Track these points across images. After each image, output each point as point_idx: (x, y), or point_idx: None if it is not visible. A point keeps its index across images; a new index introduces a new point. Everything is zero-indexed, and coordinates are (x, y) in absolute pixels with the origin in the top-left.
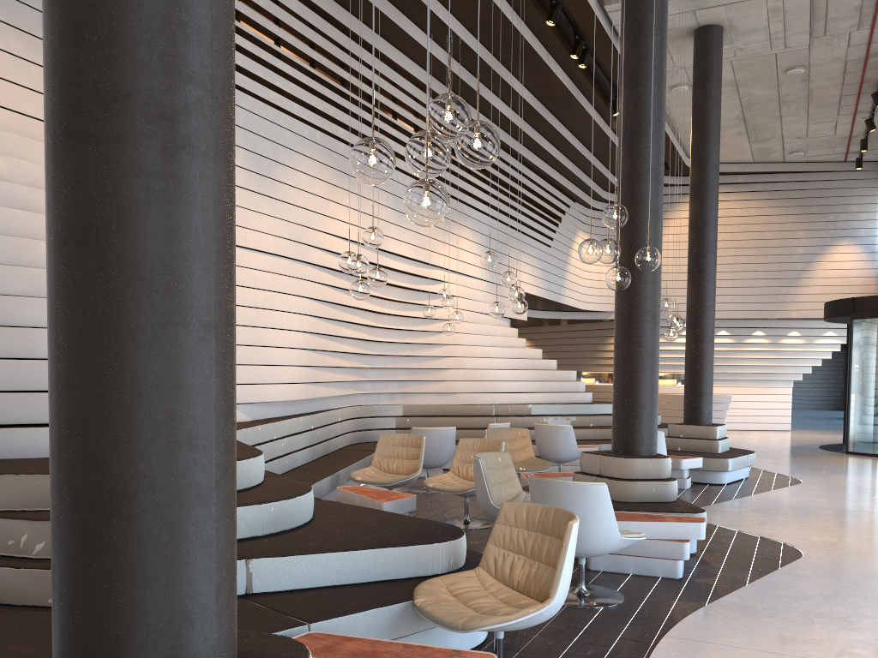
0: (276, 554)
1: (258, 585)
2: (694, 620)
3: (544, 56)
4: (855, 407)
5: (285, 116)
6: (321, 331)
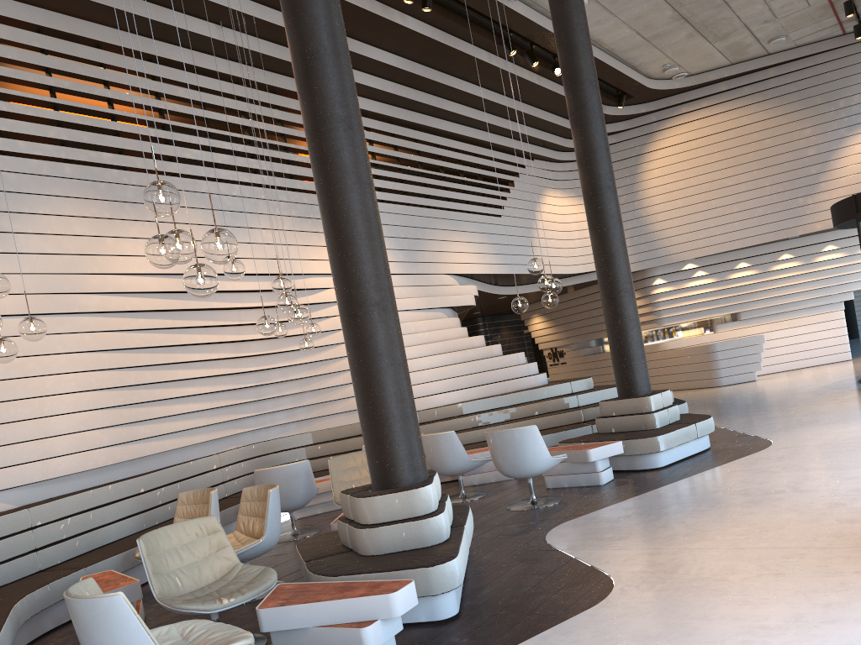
0: None
1: None
2: None
3: (378, 10)
4: None
5: (4, 158)
6: (130, 382)
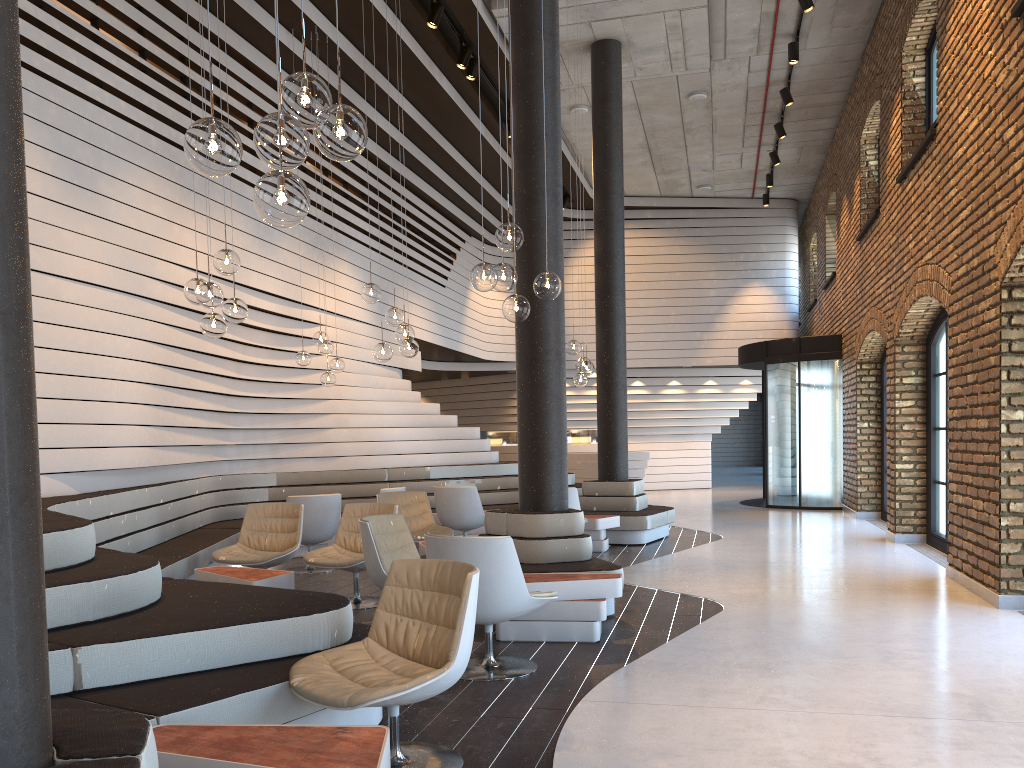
0: (113, 639)
1: (90, 679)
2: (613, 682)
3: (426, 63)
4: (773, 457)
5: (108, 116)
6: (169, 382)
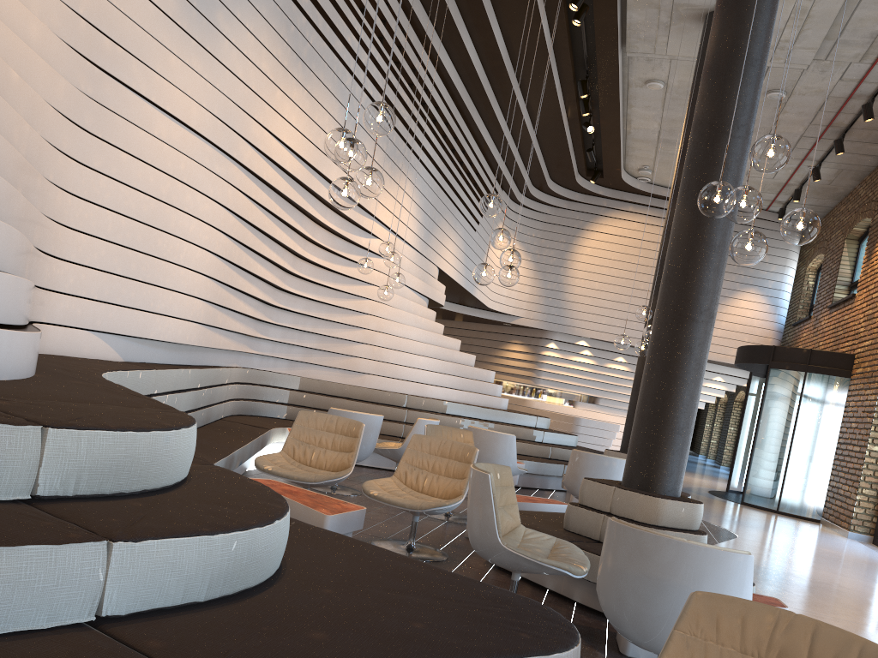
0: None
1: None
2: None
3: None
4: (758, 458)
5: None
6: (234, 259)
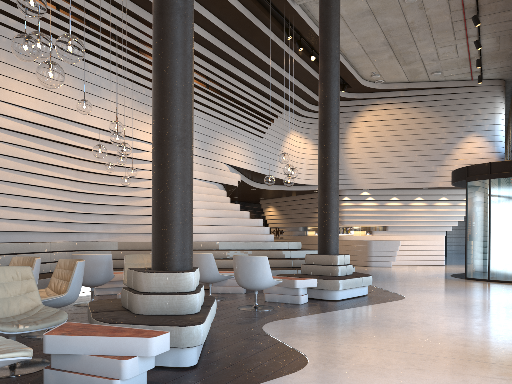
0: None
1: None
2: None
3: None
4: (470, 245)
5: None
6: None
